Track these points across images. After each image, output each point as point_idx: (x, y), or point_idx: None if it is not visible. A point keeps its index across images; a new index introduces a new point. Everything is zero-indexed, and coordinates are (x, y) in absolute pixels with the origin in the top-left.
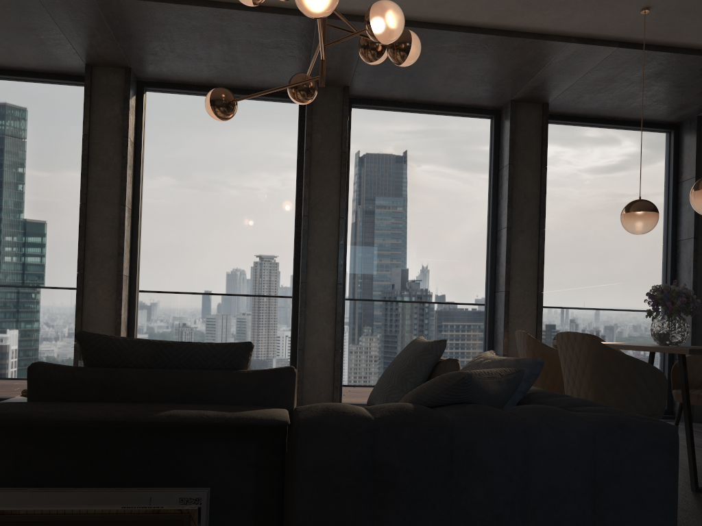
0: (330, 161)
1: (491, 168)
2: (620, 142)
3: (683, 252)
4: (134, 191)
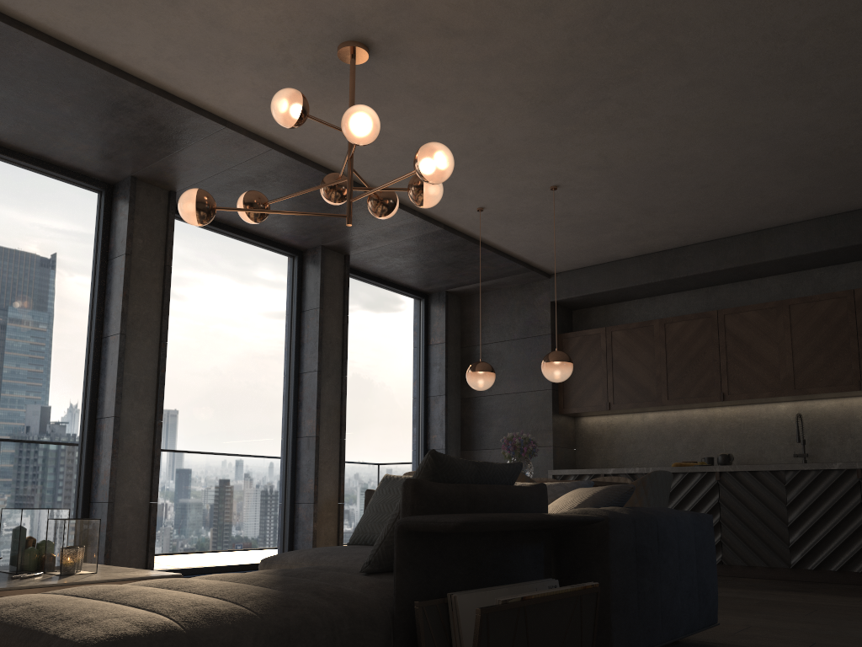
0: (151, 273)
1: (294, 308)
2: (389, 302)
3: (435, 407)
4: None
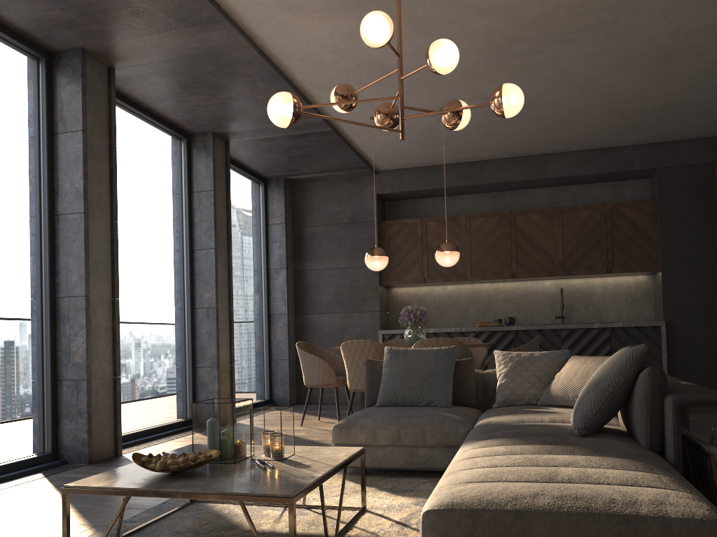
0: (100, 151)
1: (186, 188)
2: (243, 185)
3: (276, 278)
4: None
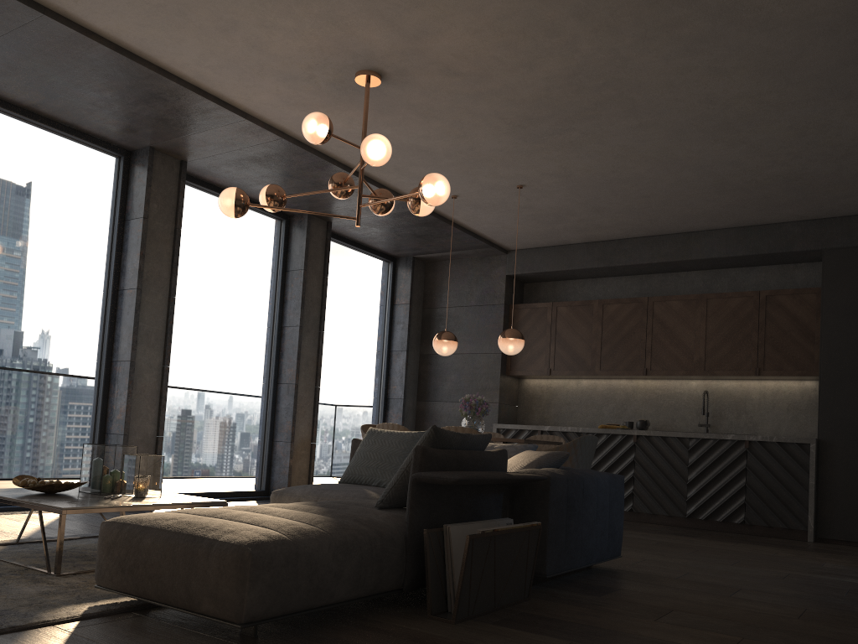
0: (164, 235)
1: (280, 267)
2: (362, 264)
3: (397, 361)
4: None
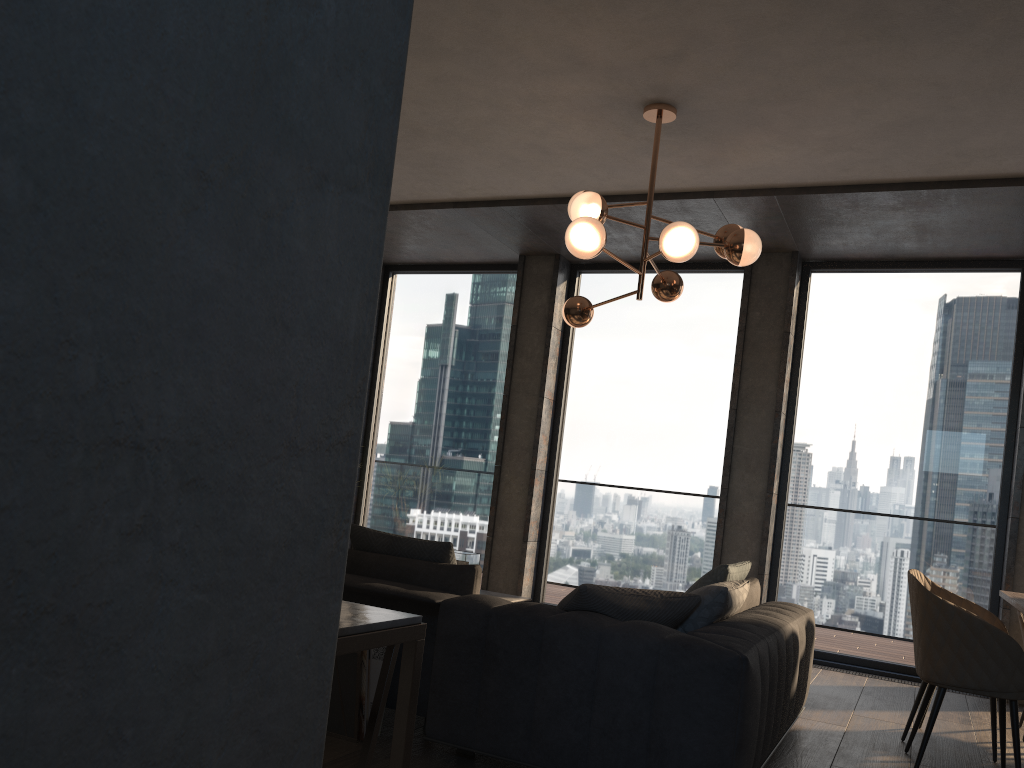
0: (768, 343)
1: (1014, 341)
2: None
3: None
4: (559, 380)
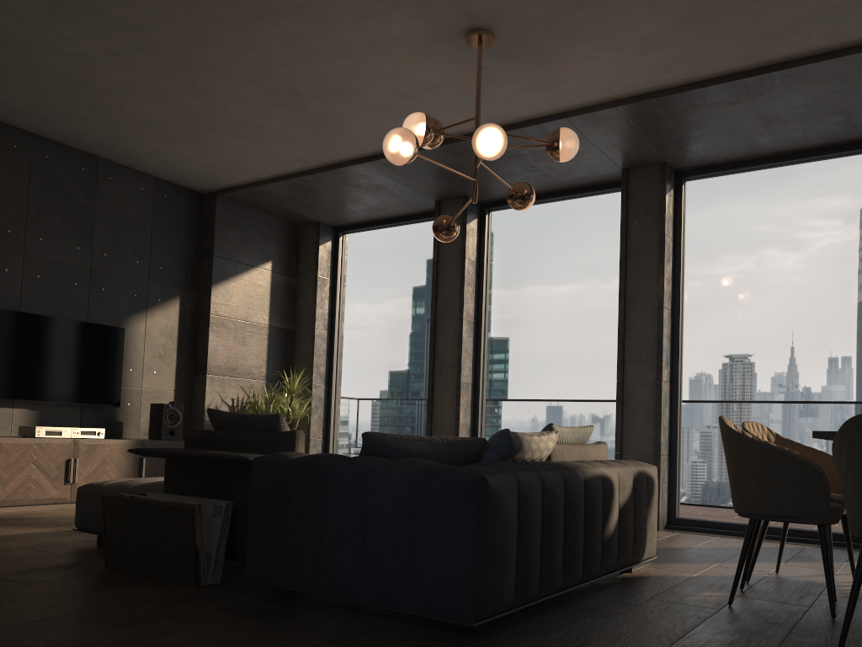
0: (647, 247)
1: None
2: None
3: None
4: (478, 305)
